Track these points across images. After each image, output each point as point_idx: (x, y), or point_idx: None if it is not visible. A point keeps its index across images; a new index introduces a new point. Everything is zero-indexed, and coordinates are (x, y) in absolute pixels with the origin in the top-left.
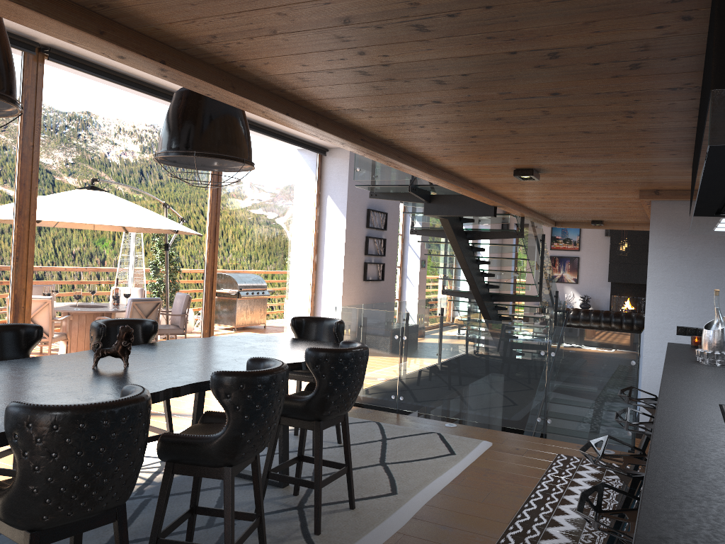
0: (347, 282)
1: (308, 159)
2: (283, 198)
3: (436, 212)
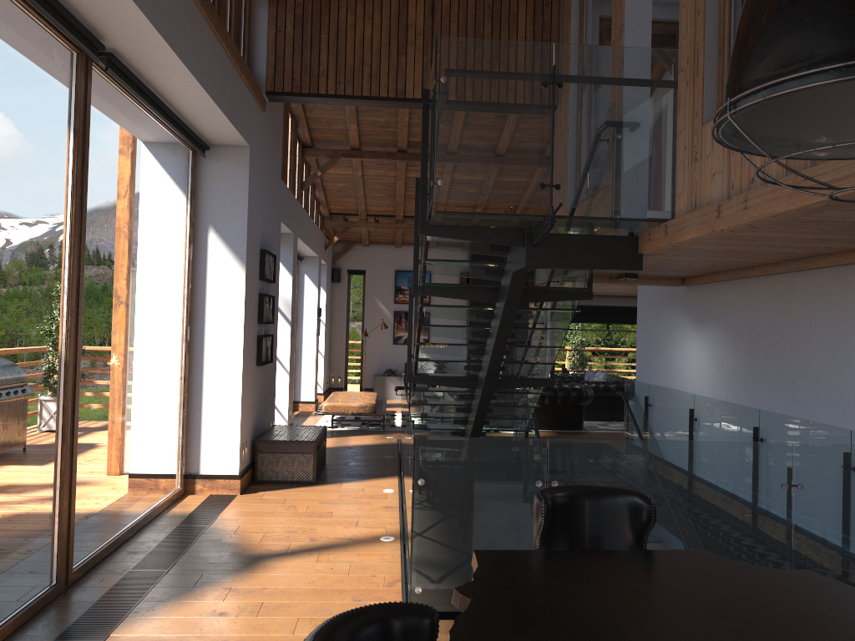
0: (246, 370)
1: (181, 160)
2: (156, 228)
3: (547, 263)
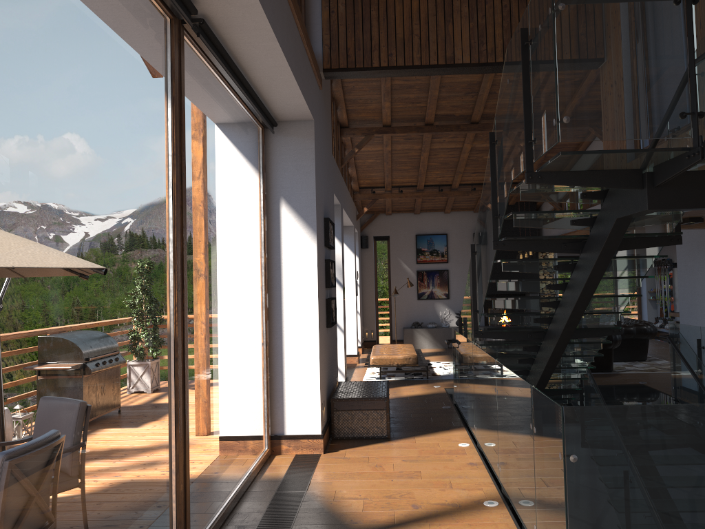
0: (321, 333)
1: (253, 136)
2: (239, 200)
3: (672, 204)
